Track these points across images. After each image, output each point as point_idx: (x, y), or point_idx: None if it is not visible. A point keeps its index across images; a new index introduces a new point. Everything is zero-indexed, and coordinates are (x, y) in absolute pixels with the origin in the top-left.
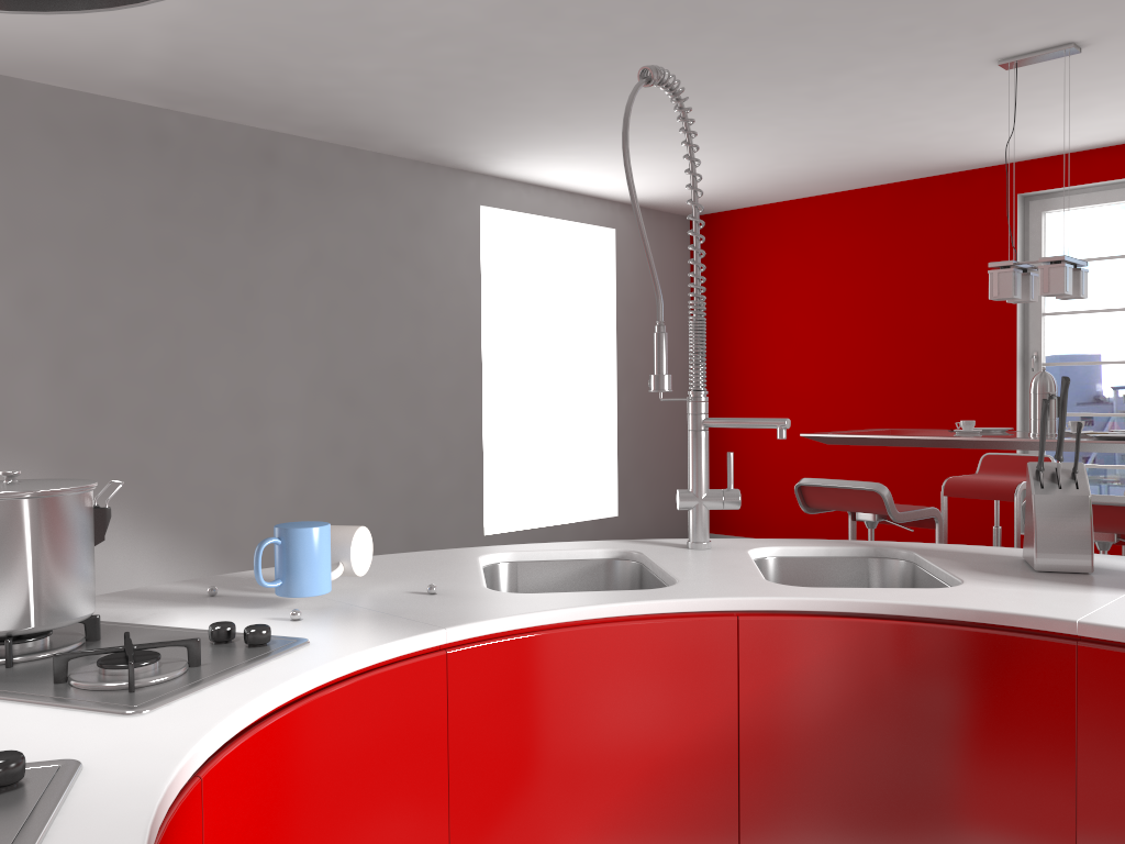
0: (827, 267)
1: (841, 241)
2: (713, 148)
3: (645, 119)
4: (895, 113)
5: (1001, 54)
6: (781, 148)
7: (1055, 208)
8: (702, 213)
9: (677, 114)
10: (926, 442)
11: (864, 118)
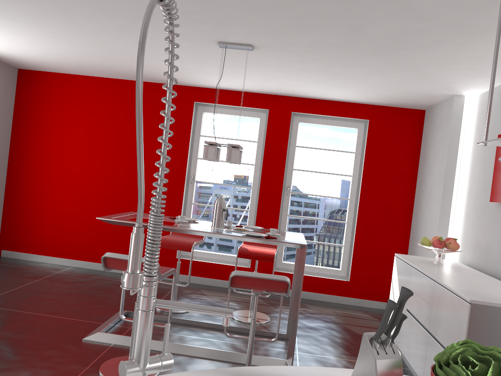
0: (98, 115)
1: (107, 103)
2: (50, 37)
3: (13, 6)
4: (158, 50)
5: (221, 39)
6: (90, 49)
7: (208, 111)
8: (27, 69)
9: (36, 11)
10: (167, 229)
11: None
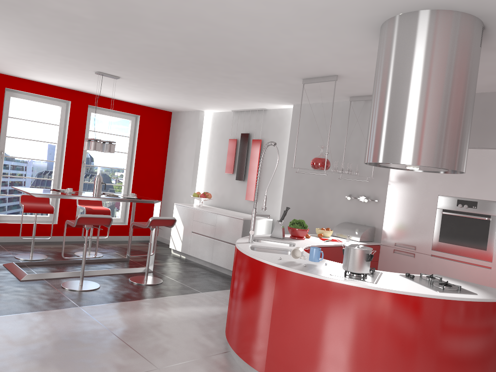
0: None
1: None
2: None
3: None
4: (33, 61)
5: (103, 71)
6: None
7: (16, 97)
8: None
9: None
10: (80, 197)
11: (21, 58)
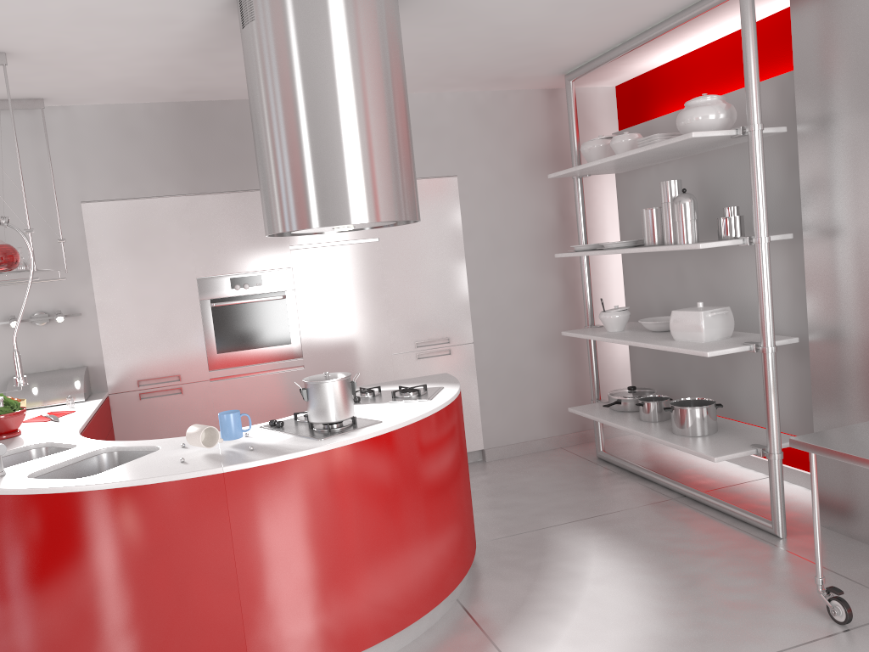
0: None
1: None
2: None
3: None
4: None
5: None
6: None
7: None
8: None
9: None
10: None
11: None
